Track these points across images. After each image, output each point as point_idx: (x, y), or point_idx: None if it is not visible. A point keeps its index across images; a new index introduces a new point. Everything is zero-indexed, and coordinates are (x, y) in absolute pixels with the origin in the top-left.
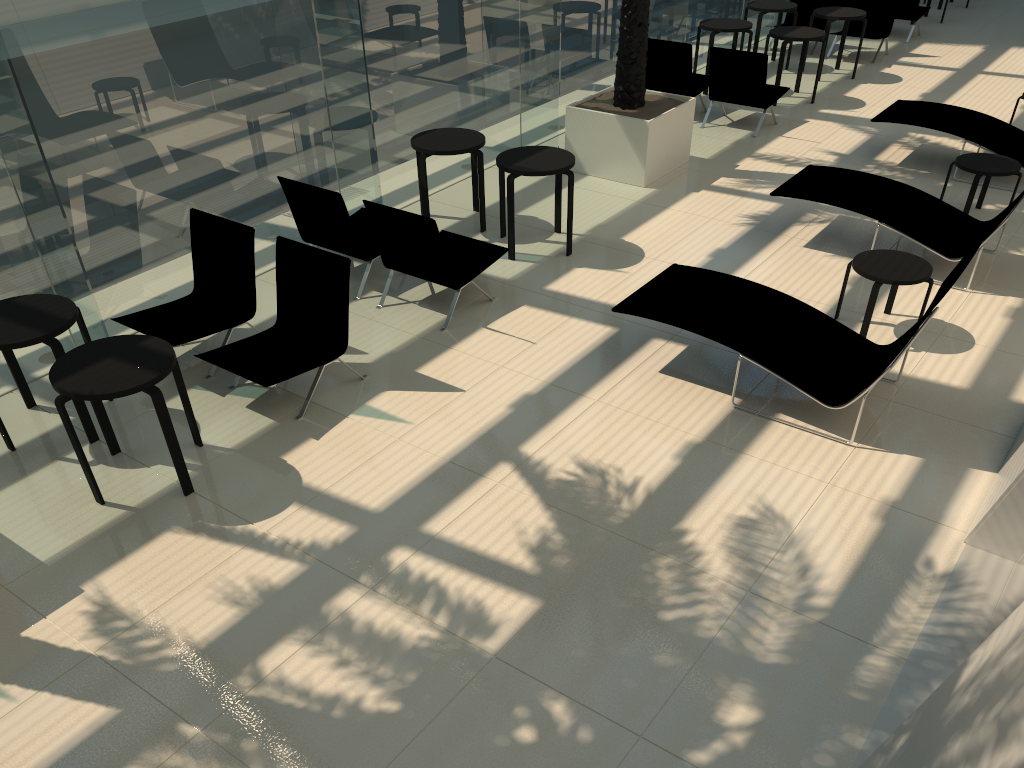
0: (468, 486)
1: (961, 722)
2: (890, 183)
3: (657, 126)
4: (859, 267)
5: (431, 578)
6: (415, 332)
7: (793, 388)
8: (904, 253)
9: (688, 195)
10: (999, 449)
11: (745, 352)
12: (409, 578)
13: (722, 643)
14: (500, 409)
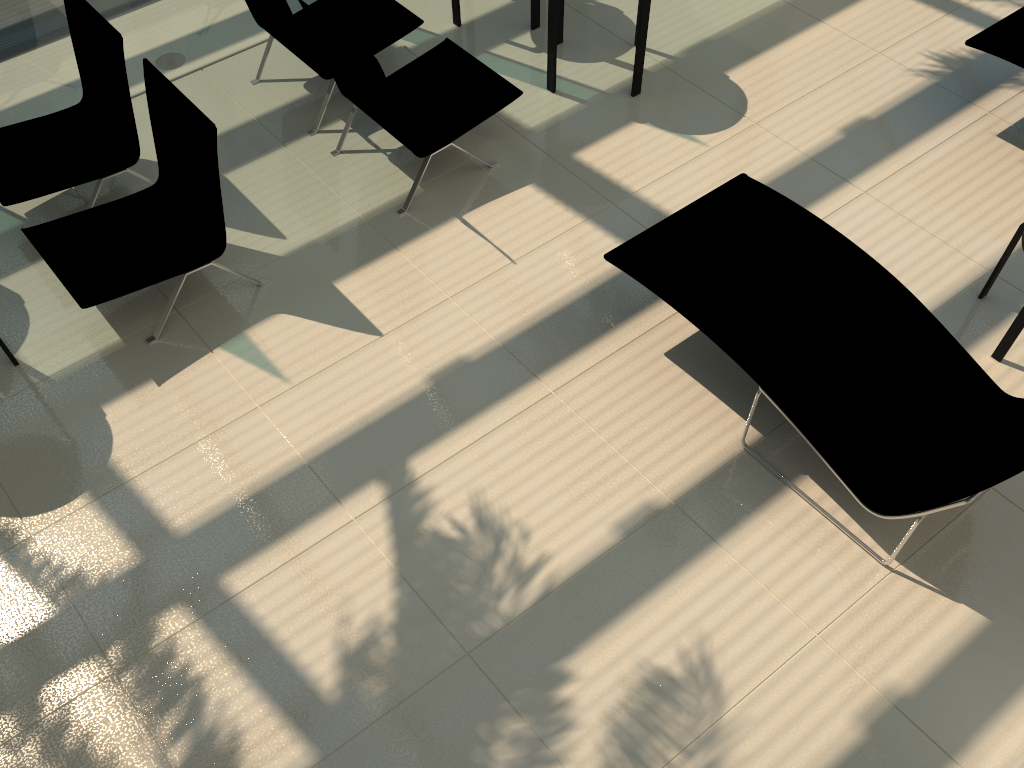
0: (312, 516)
1: None
2: None
3: None
4: None
5: (196, 674)
6: (363, 210)
7: None
8: None
9: None
10: None
11: (767, 387)
12: (169, 666)
13: None
14: (414, 380)
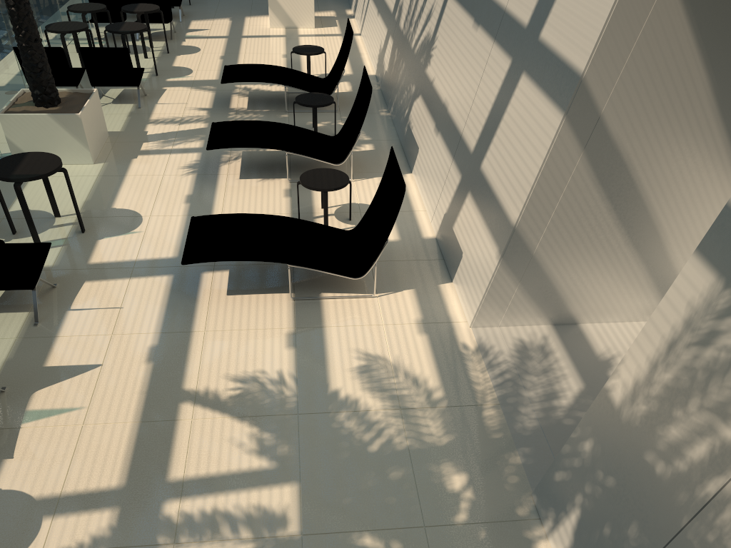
0: (173, 432)
1: (657, 419)
2: (272, 124)
3: (85, 116)
4: (309, 185)
5: (210, 510)
6: (13, 335)
7: (315, 274)
8: (324, 169)
9: (132, 162)
10: (442, 268)
11: (292, 262)
12: (195, 519)
13: (414, 446)
14: (142, 366)
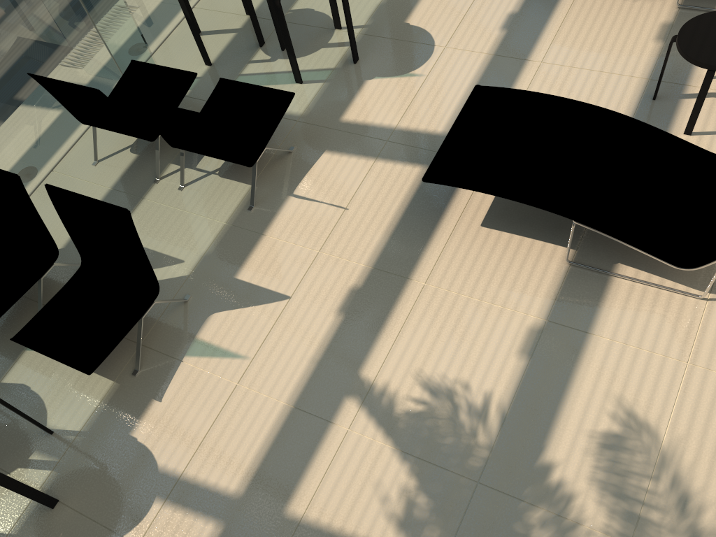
0: (319, 440)
1: None
2: None
3: None
4: (687, 51)
5: None
6: (224, 218)
7: None
8: None
9: None
10: None
11: (580, 219)
12: None
13: None
14: (330, 317)
